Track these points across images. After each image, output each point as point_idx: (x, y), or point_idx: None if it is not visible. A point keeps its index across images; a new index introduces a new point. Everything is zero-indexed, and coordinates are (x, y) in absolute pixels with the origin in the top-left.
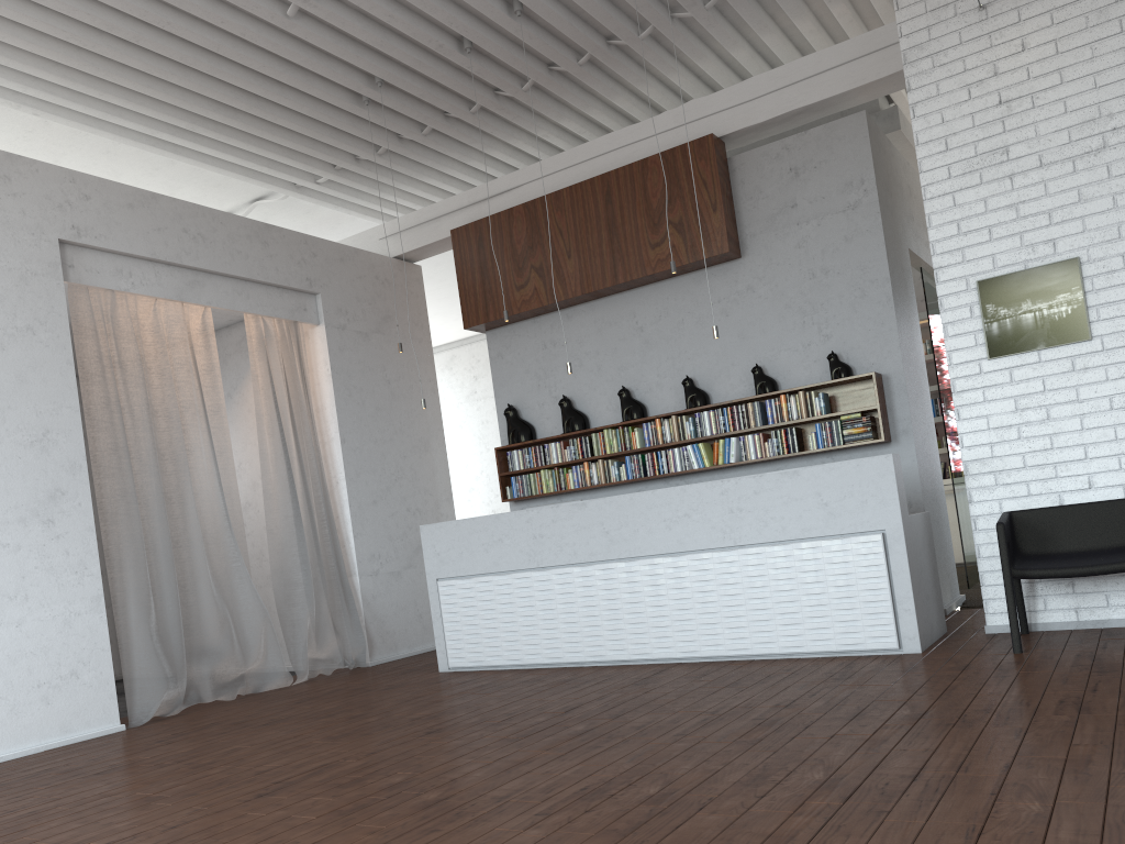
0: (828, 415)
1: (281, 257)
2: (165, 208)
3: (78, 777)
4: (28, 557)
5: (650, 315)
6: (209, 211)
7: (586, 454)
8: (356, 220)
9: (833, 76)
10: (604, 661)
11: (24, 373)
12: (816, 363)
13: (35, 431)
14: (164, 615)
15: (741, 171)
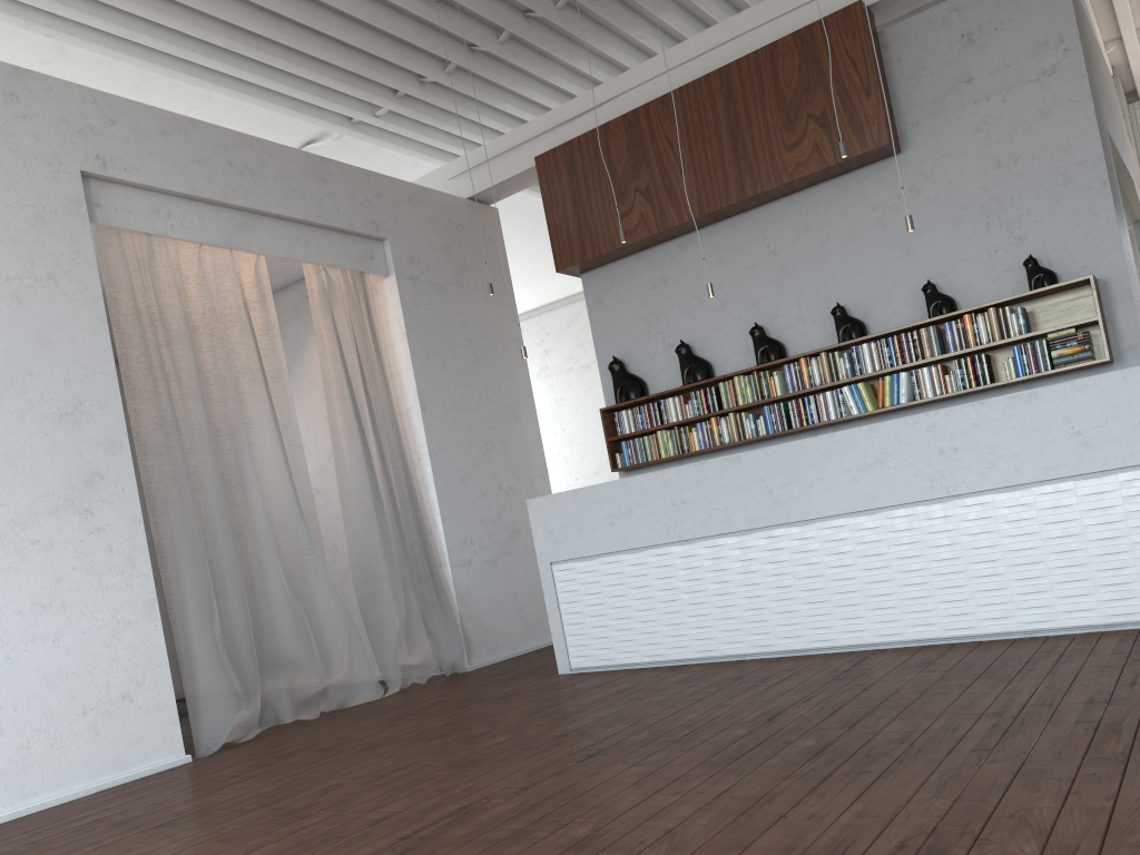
0: (1031, 335)
1: (342, 196)
2: (205, 136)
3: (135, 832)
4: (63, 556)
5: (786, 235)
6: (256, 141)
7: (712, 408)
8: (418, 165)
9: None
10: (774, 651)
11: (47, 332)
12: (1007, 273)
13: (64, 402)
14: (230, 621)
15: (896, 47)
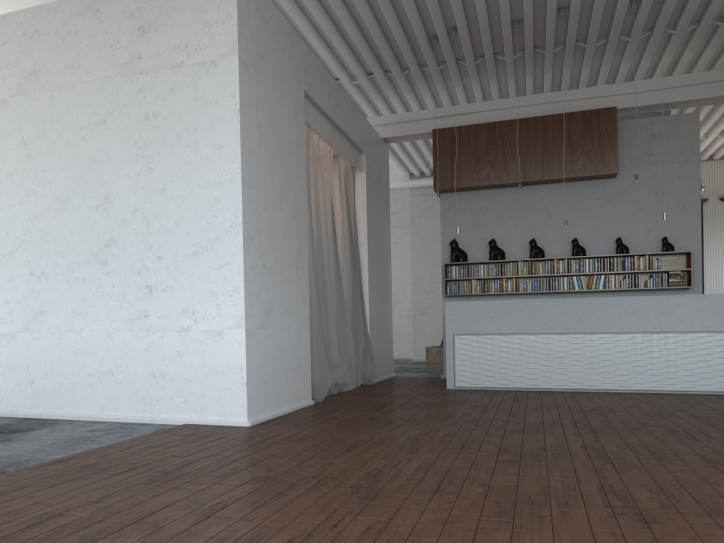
0: (662, 270)
1: (357, 126)
2: (330, 82)
3: (399, 422)
4: (291, 288)
5: (553, 201)
6: (341, 89)
7: (503, 274)
8: None
9: (686, 90)
10: (567, 388)
11: (293, 171)
12: (652, 241)
13: (295, 209)
14: (322, 336)
15: (621, 130)
